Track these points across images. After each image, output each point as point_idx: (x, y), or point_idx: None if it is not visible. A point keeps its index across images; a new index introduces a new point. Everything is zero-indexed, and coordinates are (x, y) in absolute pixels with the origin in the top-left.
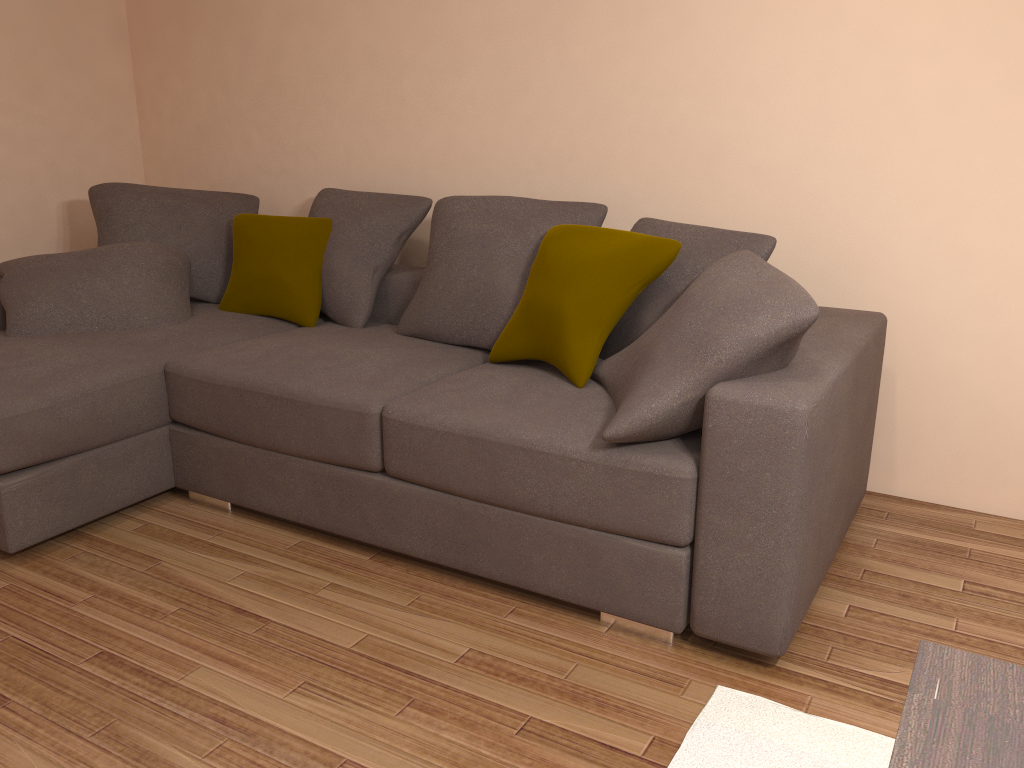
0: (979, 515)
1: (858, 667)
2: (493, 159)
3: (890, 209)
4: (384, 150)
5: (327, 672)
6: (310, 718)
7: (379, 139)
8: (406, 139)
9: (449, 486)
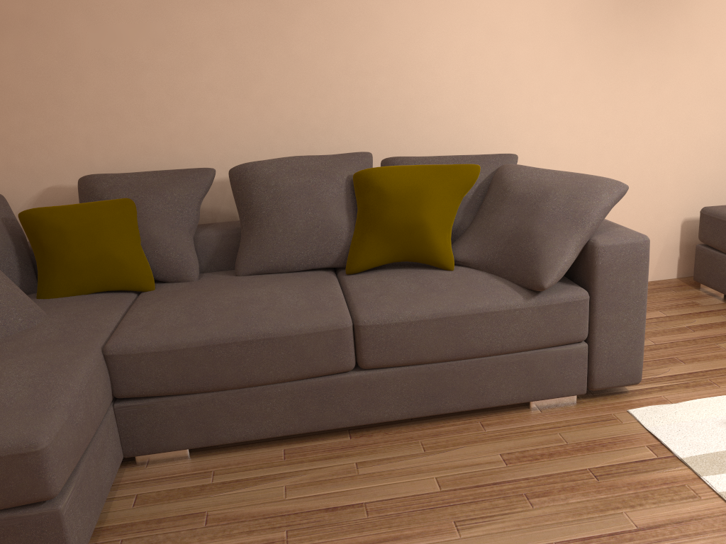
0: None
1: (654, 375)
2: (237, 132)
3: (513, 132)
4: (128, 136)
5: (455, 509)
6: (496, 537)
7: (121, 128)
8: (150, 125)
9: (422, 358)
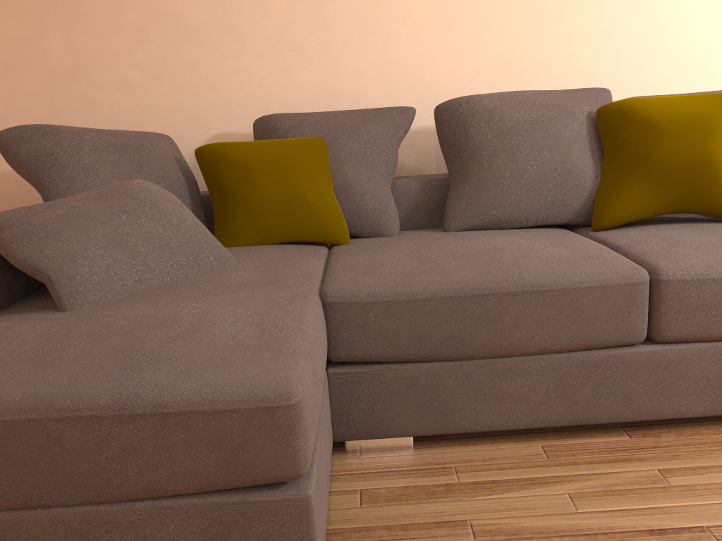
0: None
1: None
2: (433, 73)
3: None
4: (308, 76)
5: None
6: None
7: (302, 66)
8: (334, 63)
9: None
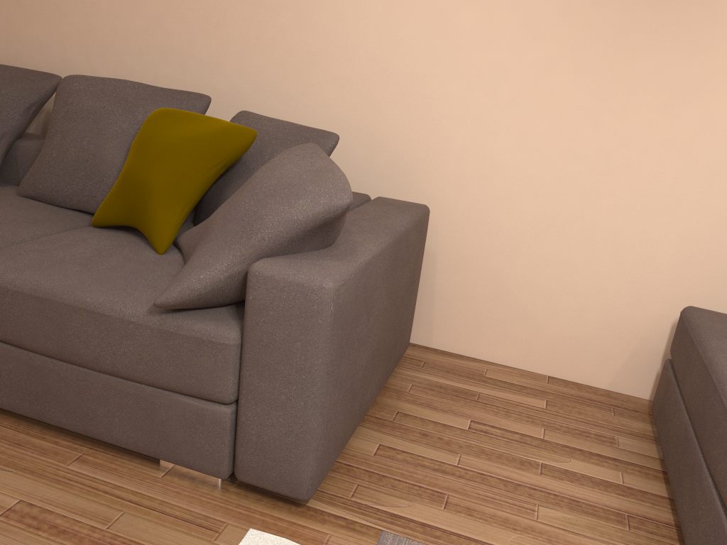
0: (490, 364)
1: (375, 503)
2: (125, 49)
3: (439, 123)
4: (28, 30)
5: None
6: None
7: (23, 19)
8: (48, 22)
9: (21, 342)
